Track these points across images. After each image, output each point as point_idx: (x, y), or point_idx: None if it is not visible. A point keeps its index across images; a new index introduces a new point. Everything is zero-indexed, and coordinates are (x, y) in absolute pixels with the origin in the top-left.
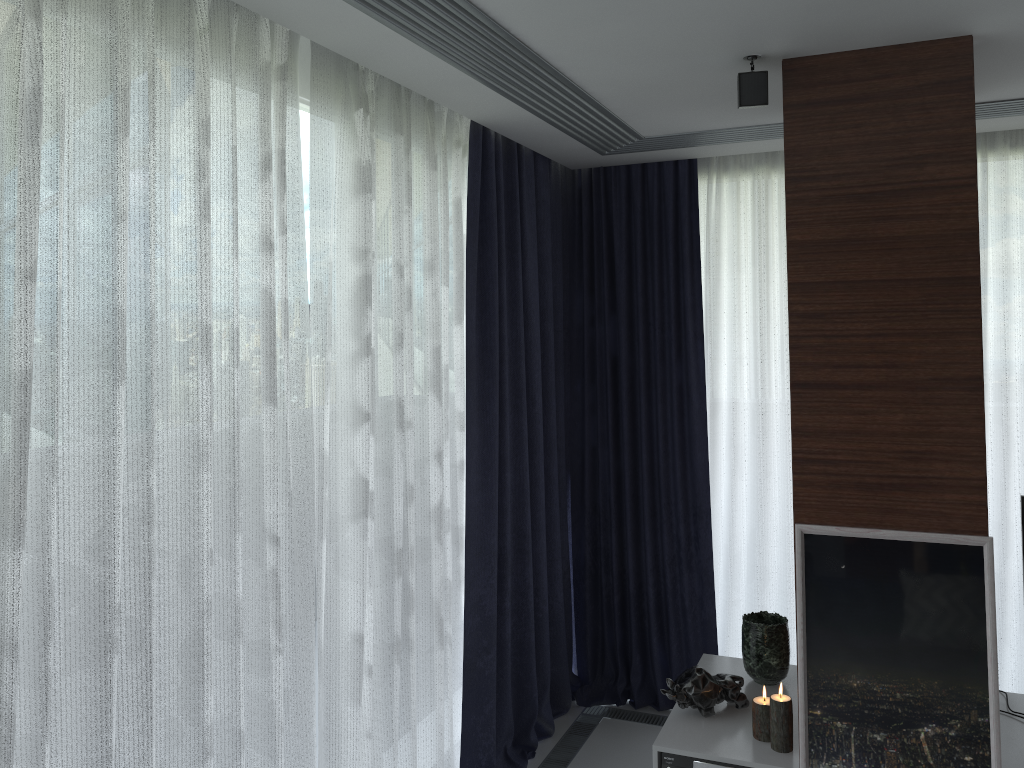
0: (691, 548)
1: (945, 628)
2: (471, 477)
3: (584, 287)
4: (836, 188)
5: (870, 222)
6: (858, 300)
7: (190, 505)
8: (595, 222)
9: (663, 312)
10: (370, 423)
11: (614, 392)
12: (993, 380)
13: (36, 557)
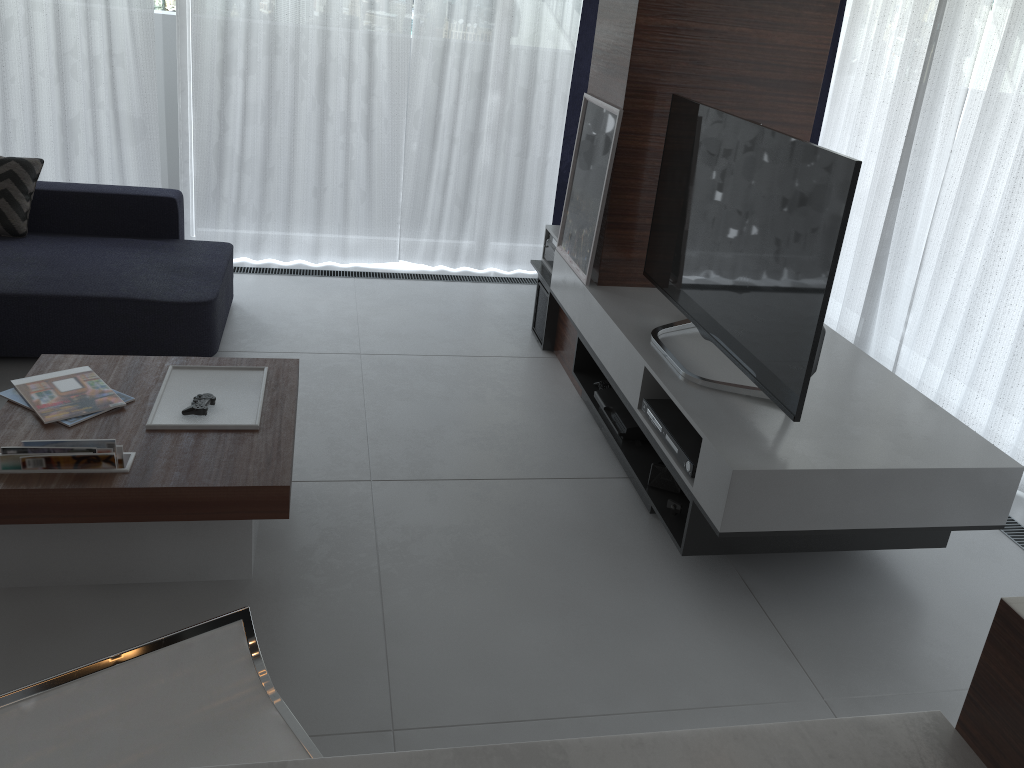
0: None
1: (600, 169)
2: (583, 66)
3: None
4: None
5: None
6: None
7: (319, 7)
8: None
9: None
10: (467, 2)
11: None
12: None
13: (245, 5)
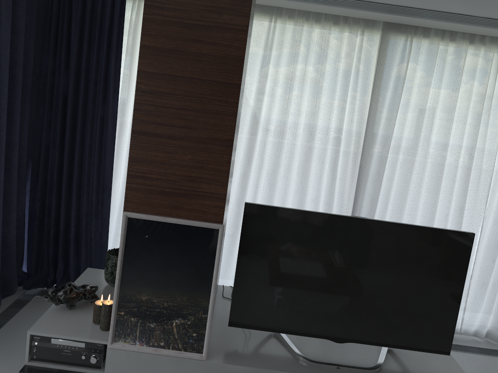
0: (99, 207)
1: (194, 270)
2: None
3: (50, 51)
4: (173, 17)
5: (189, 42)
6: (176, 87)
7: None
8: (61, 12)
9: (97, 74)
10: None
11: (63, 117)
12: (261, 134)
13: None
